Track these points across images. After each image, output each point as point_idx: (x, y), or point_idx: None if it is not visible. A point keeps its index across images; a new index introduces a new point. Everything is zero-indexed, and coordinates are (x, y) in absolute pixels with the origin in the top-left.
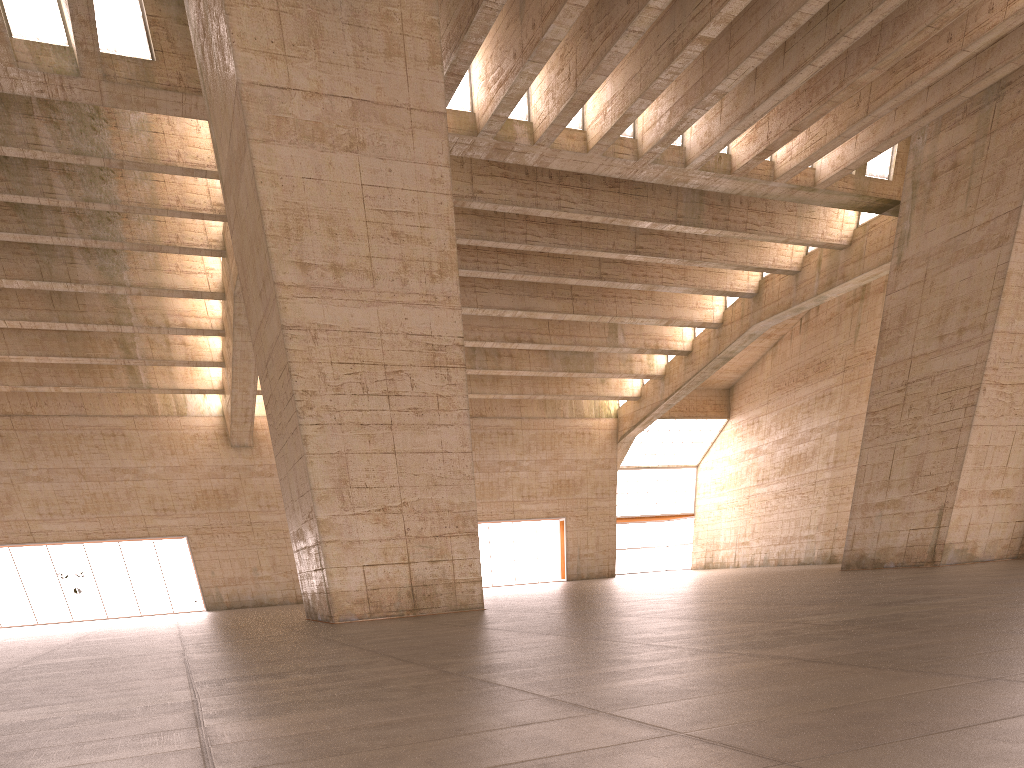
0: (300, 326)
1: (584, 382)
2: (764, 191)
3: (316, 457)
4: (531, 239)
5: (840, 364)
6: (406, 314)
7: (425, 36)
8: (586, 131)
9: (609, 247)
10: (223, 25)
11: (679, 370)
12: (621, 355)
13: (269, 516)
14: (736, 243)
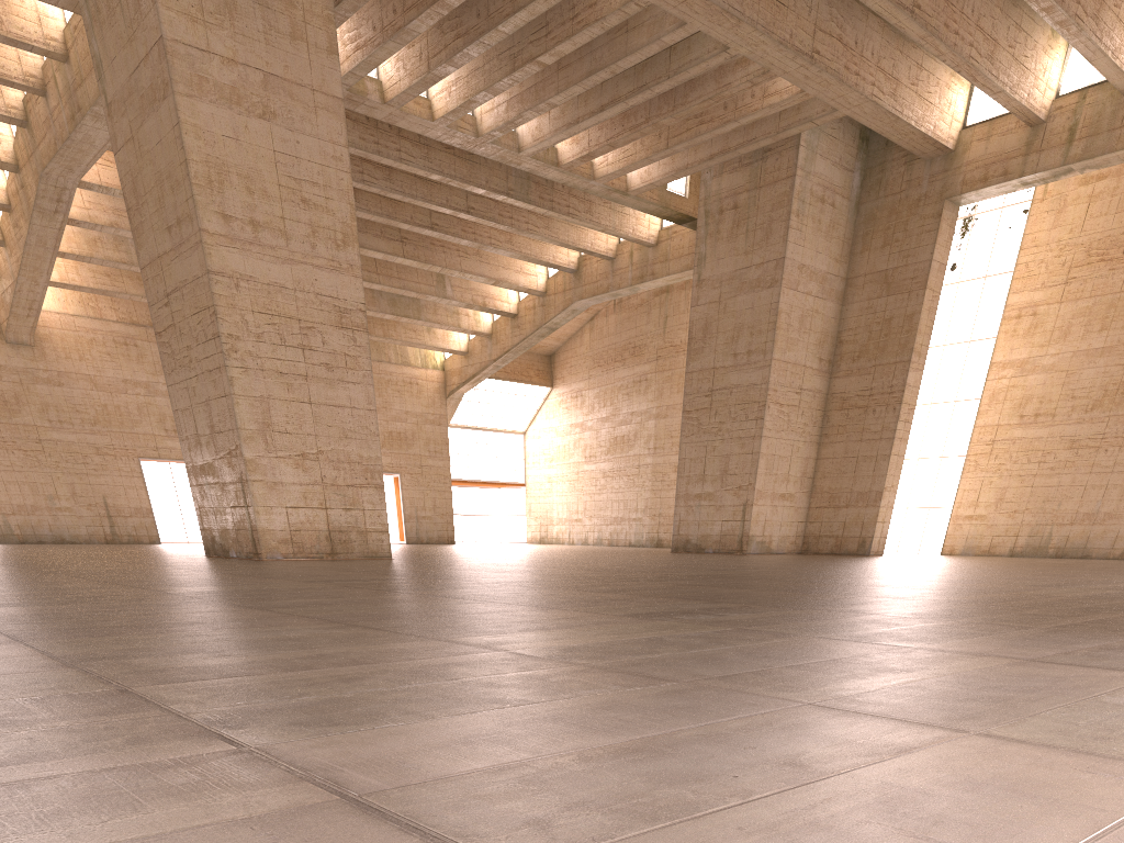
0: (224, 273)
1: (410, 328)
2: (585, 186)
3: (242, 399)
4: (368, 180)
5: (653, 352)
6: (316, 275)
7: (323, 27)
8: (431, 100)
9: (443, 202)
10: None
11: (506, 332)
12: (448, 306)
13: (63, 434)
14: (558, 220)
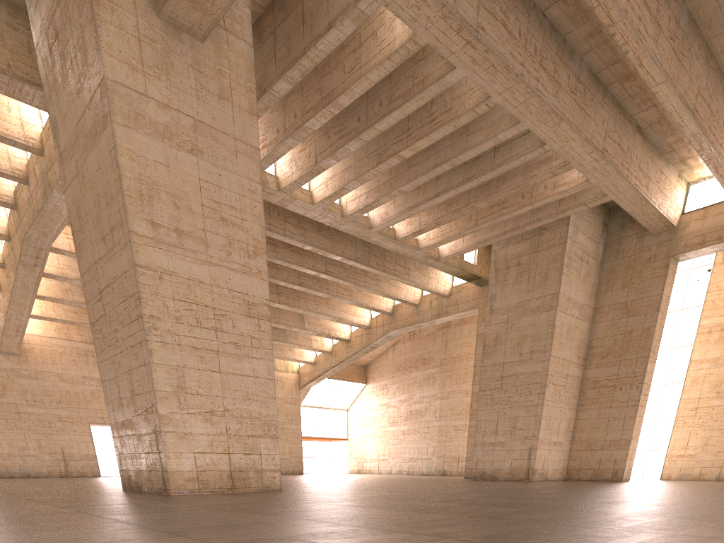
0: (149, 267)
1: (279, 348)
2: (411, 254)
3: (159, 366)
4: None
5: (438, 361)
6: (230, 276)
7: (246, 95)
8: (312, 192)
9: (310, 267)
10: (91, 33)
11: (342, 350)
12: (304, 335)
13: (35, 409)
14: (384, 281)
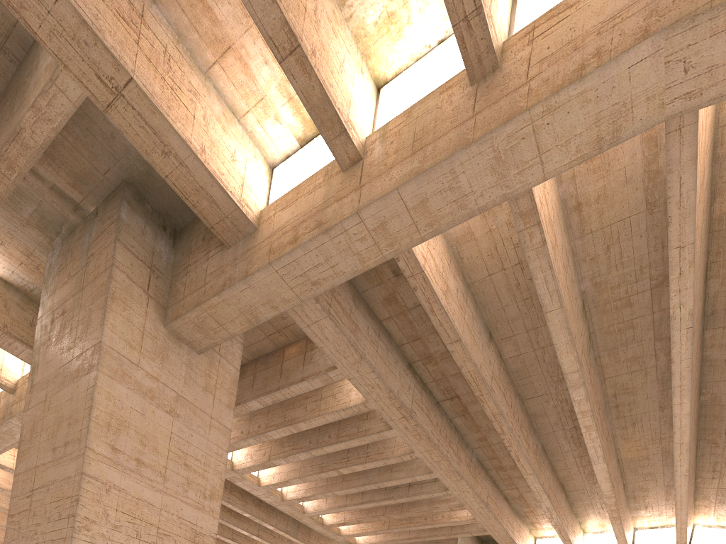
0: (98, 478)
1: None
2: (333, 537)
3: None
4: None
5: None
6: (182, 506)
7: (227, 395)
8: (259, 478)
9: (245, 528)
10: (98, 314)
11: None
12: None
13: None
14: None
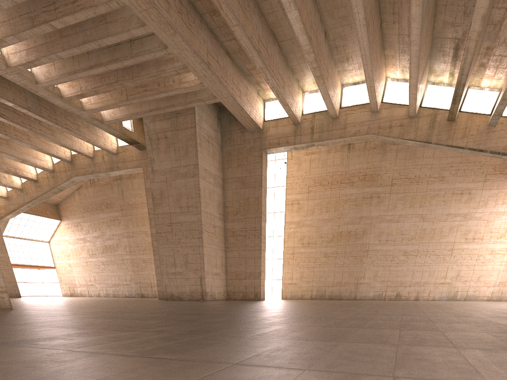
0: None
1: None
2: (79, 114)
3: None
4: None
5: (119, 207)
6: None
7: None
8: None
9: None
10: None
11: (32, 189)
12: None
13: None
14: (58, 132)
